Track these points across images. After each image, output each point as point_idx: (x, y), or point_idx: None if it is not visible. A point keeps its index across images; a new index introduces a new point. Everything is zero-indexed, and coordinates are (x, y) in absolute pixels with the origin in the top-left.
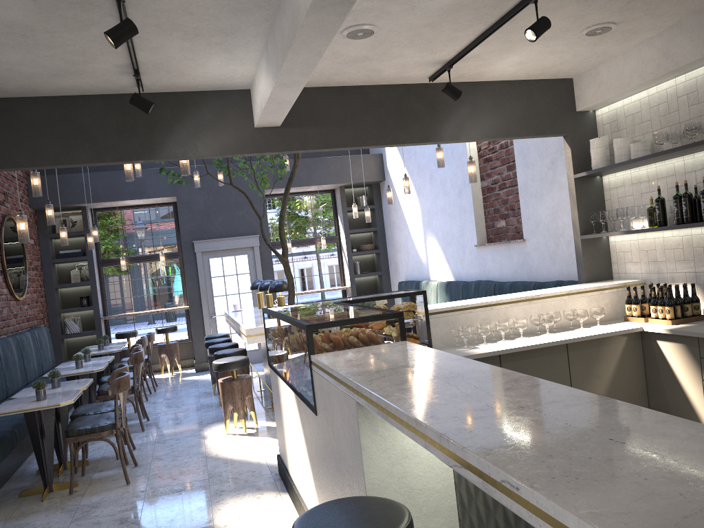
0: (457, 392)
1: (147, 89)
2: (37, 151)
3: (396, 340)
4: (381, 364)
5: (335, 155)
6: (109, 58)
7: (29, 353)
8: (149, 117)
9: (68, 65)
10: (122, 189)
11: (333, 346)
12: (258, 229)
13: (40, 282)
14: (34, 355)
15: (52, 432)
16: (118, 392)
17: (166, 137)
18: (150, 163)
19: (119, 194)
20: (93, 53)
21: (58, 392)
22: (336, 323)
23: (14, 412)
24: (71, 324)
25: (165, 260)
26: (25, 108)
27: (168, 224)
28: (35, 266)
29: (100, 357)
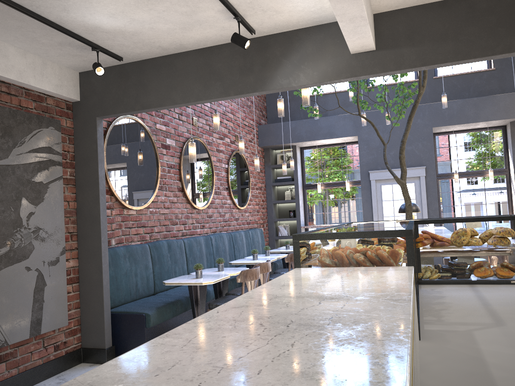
0: (236, 355)
1: (259, 32)
2: (186, 91)
3: (401, 264)
4: (310, 288)
5: (509, 93)
6: (207, 4)
7: (241, 246)
8: (263, 56)
9: (185, 17)
10: (318, 131)
11: (321, 262)
12: (425, 162)
13: (262, 198)
14: (245, 248)
15: (204, 303)
16: (244, 281)
17: (275, 71)
18: (343, 112)
19: (316, 136)
20: (192, 1)
21: (215, 274)
22: (326, 236)
23: (174, 283)
24: (281, 229)
25: (350, 186)
26: (180, 61)
27: (354, 158)
28: (259, 187)
29: (277, 254)
